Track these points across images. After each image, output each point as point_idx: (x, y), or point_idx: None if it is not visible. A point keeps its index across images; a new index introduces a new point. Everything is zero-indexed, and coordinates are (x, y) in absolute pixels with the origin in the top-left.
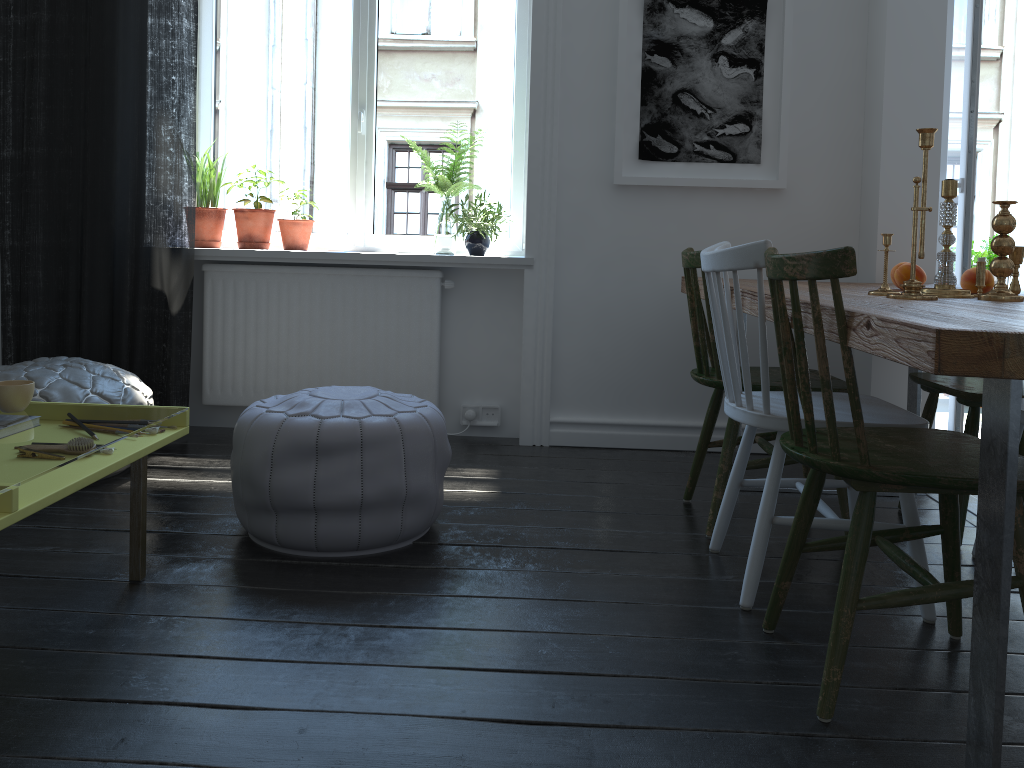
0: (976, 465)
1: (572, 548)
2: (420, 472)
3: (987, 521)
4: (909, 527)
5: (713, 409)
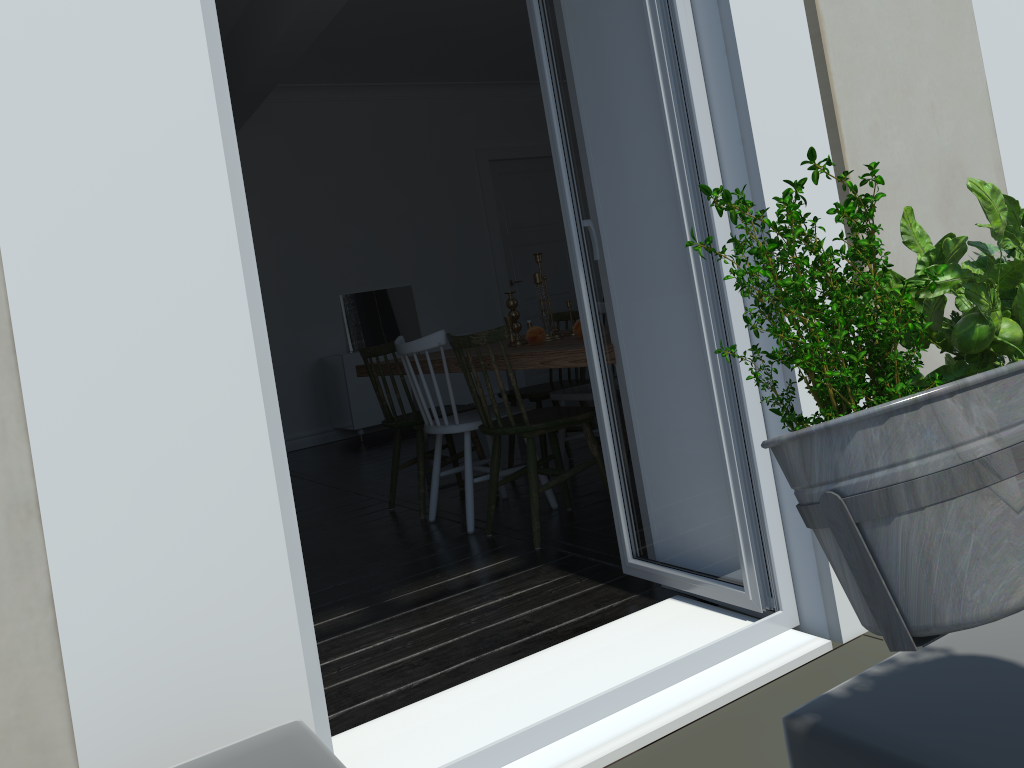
0: (522, 389)
1: None
2: None
3: None
4: None
5: None
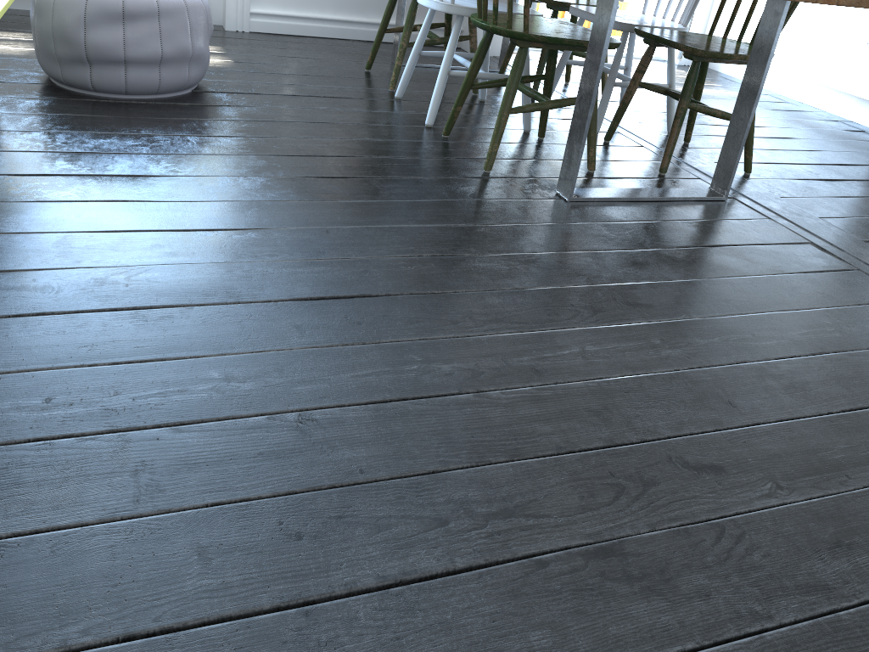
0: (579, 35)
1: (307, 96)
2: (200, 38)
3: (591, 59)
4: (529, 75)
5: (392, 5)
